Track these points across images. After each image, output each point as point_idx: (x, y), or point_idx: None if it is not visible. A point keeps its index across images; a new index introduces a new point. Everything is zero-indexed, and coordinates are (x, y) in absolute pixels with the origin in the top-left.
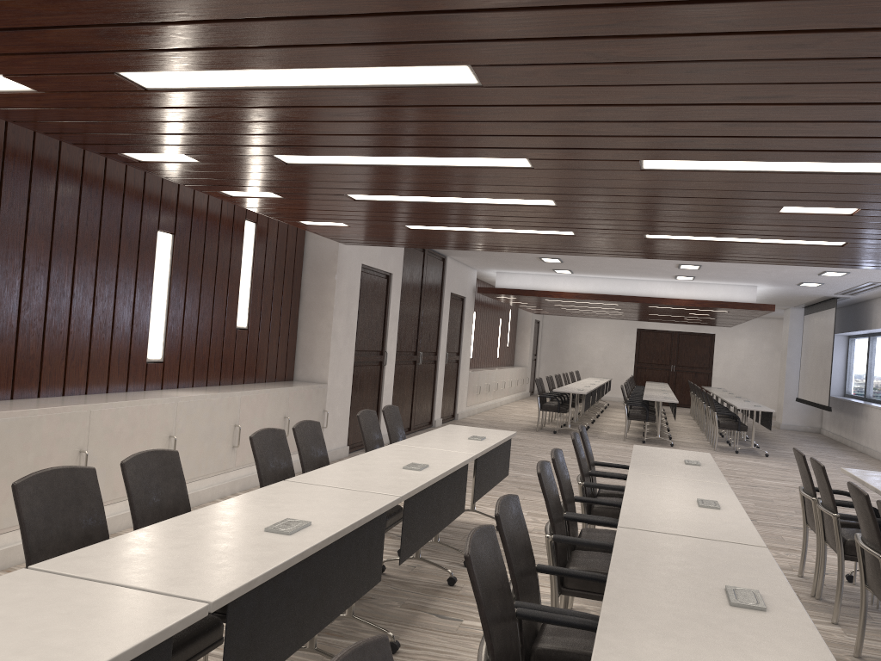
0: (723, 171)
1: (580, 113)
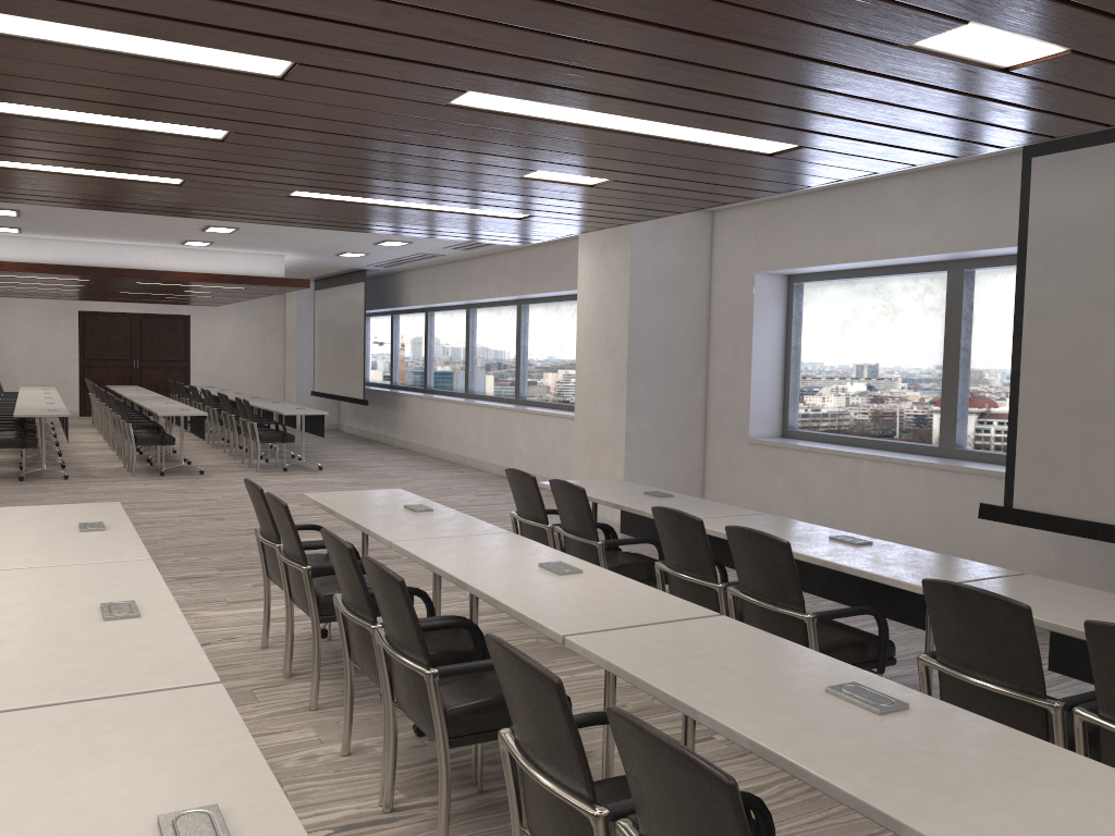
0: (546, 121)
1: (508, 8)
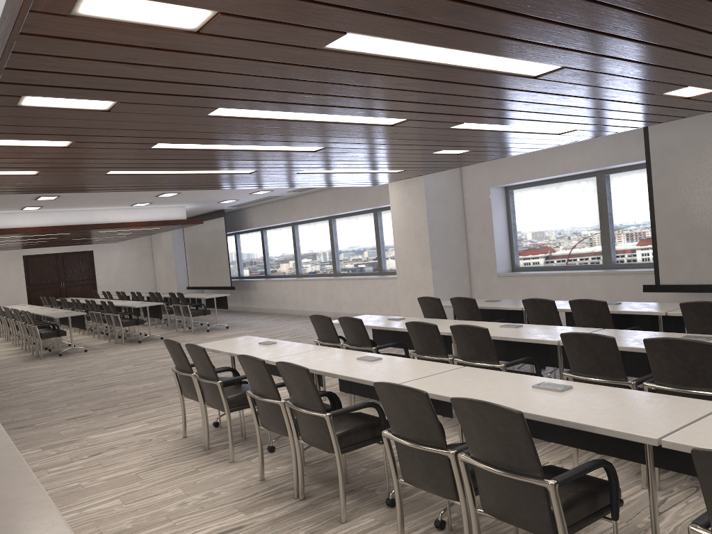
0: (479, 130)
1: (527, 96)
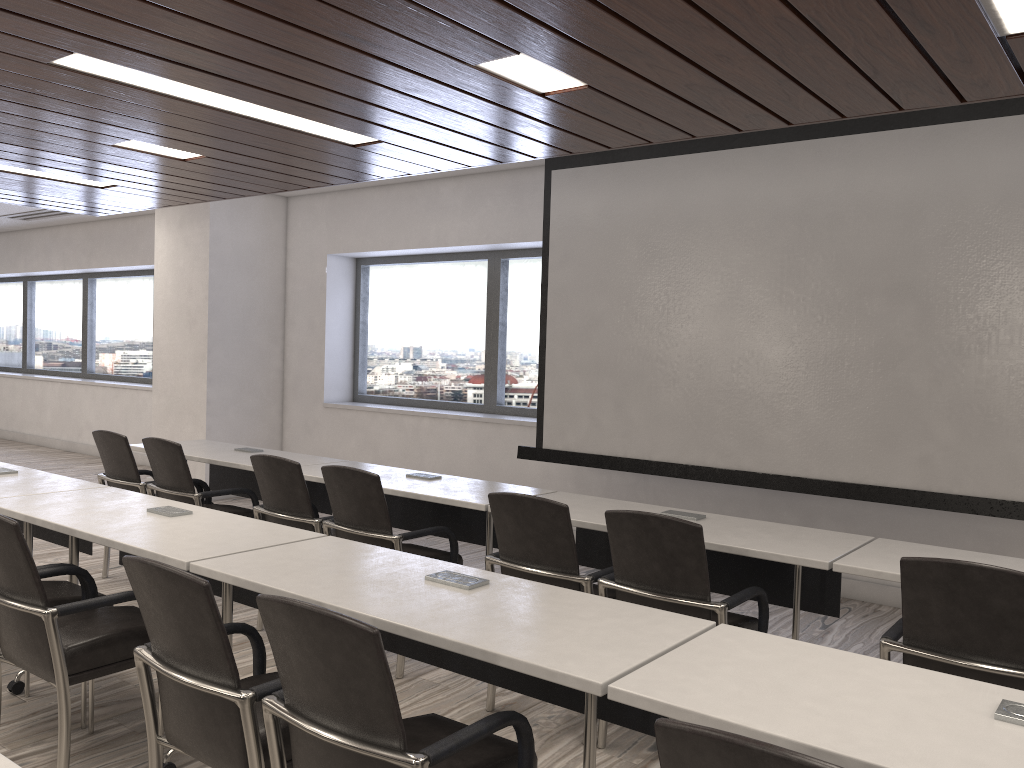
0: (150, 91)
1: None
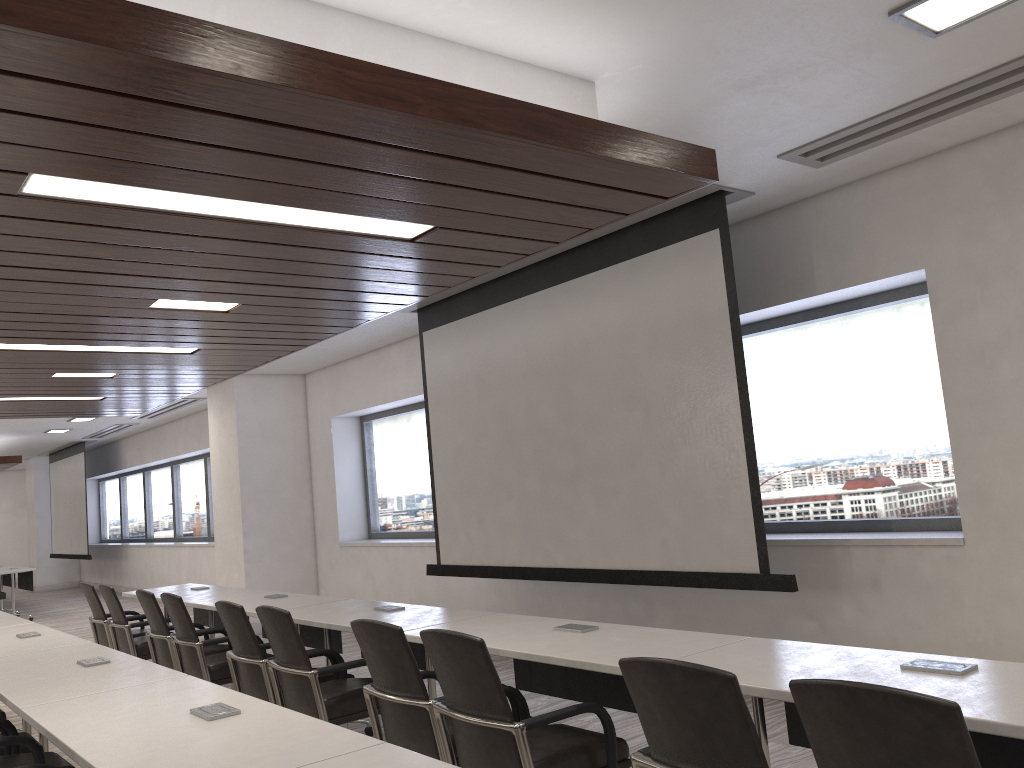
0: (10, 350)
1: None
